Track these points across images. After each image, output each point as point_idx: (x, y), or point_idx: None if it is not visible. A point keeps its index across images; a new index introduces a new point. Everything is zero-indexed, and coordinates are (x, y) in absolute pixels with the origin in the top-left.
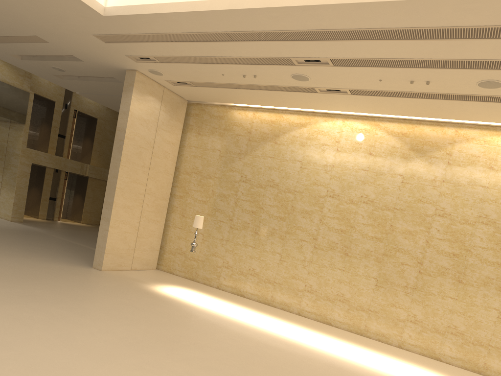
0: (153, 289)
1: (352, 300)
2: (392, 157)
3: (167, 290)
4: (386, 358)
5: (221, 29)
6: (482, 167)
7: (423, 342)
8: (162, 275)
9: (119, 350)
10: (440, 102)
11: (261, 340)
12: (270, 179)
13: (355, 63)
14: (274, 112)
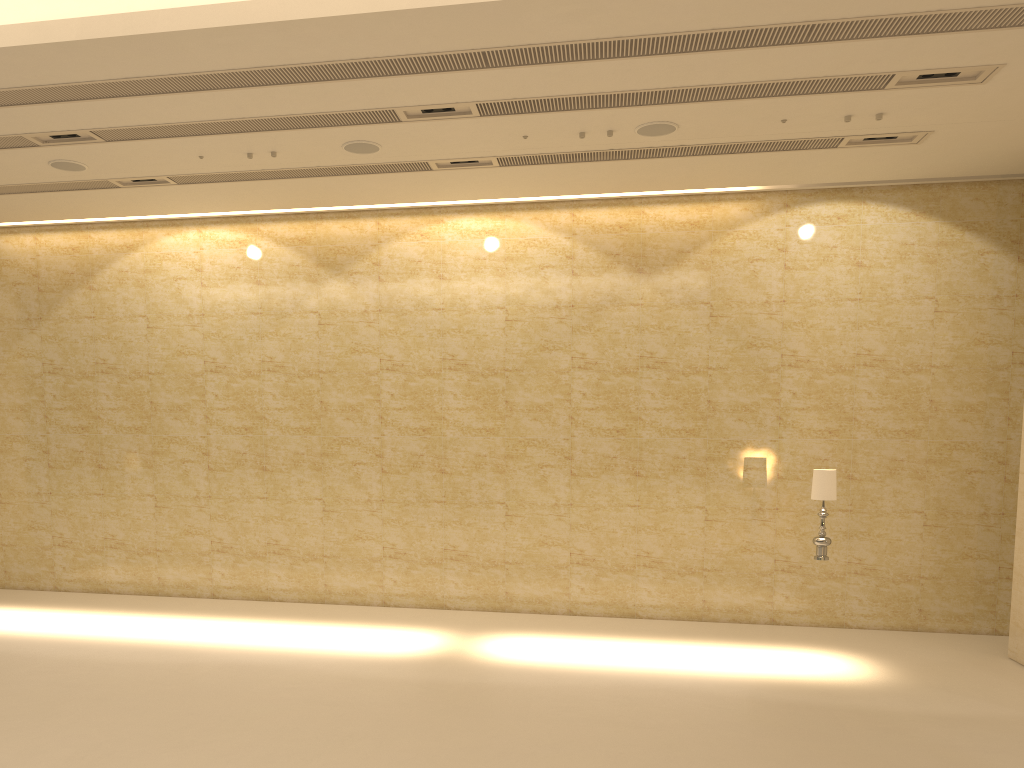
0: None
1: (295, 546)
2: (294, 284)
3: None
4: (349, 628)
5: None
6: (429, 278)
7: (417, 585)
8: None
9: None
10: (321, 181)
11: (106, 659)
12: (100, 359)
13: (140, 134)
14: (73, 230)
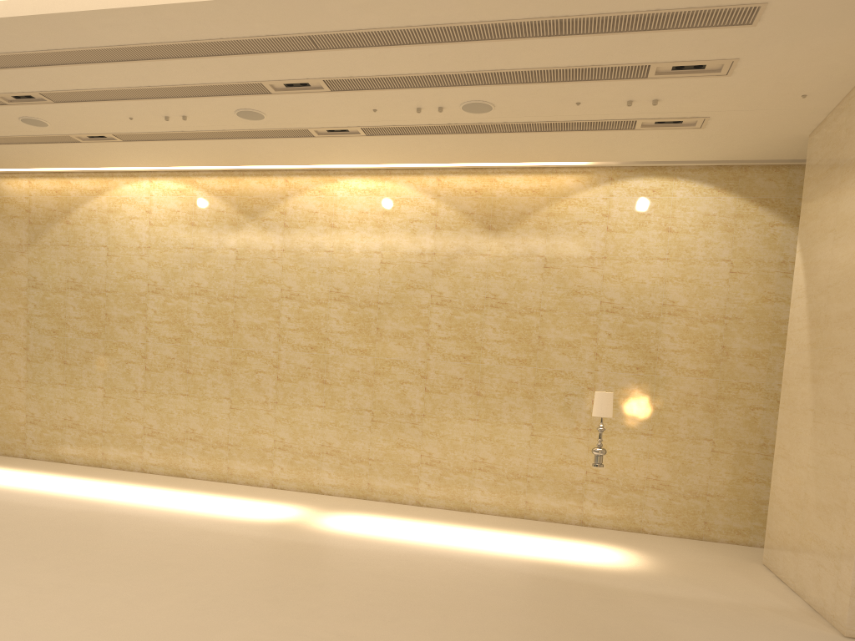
0: None
1: (206, 435)
2: (219, 226)
3: None
4: (231, 499)
5: None
6: (323, 226)
7: (299, 473)
8: None
9: None
10: (232, 143)
11: (25, 502)
12: (70, 278)
13: (78, 98)
14: (58, 176)
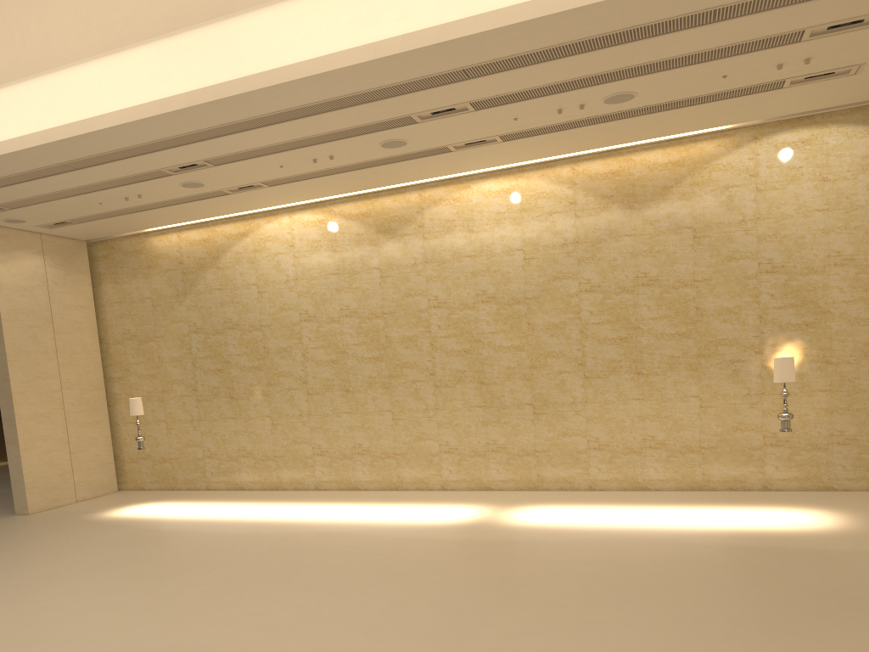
0: (104, 516)
1: (373, 448)
2: (360, 248)
3: (124, 512)
4: (412, 506)
5: (53, 162)
6: (461, 232)
7: (467, 473)
8: (125, 496)
9: (28, 589)
10: (371, 170)
11: (237, 531)
12: (227, 319)
13: (237, 158)
14: (203, 226)
